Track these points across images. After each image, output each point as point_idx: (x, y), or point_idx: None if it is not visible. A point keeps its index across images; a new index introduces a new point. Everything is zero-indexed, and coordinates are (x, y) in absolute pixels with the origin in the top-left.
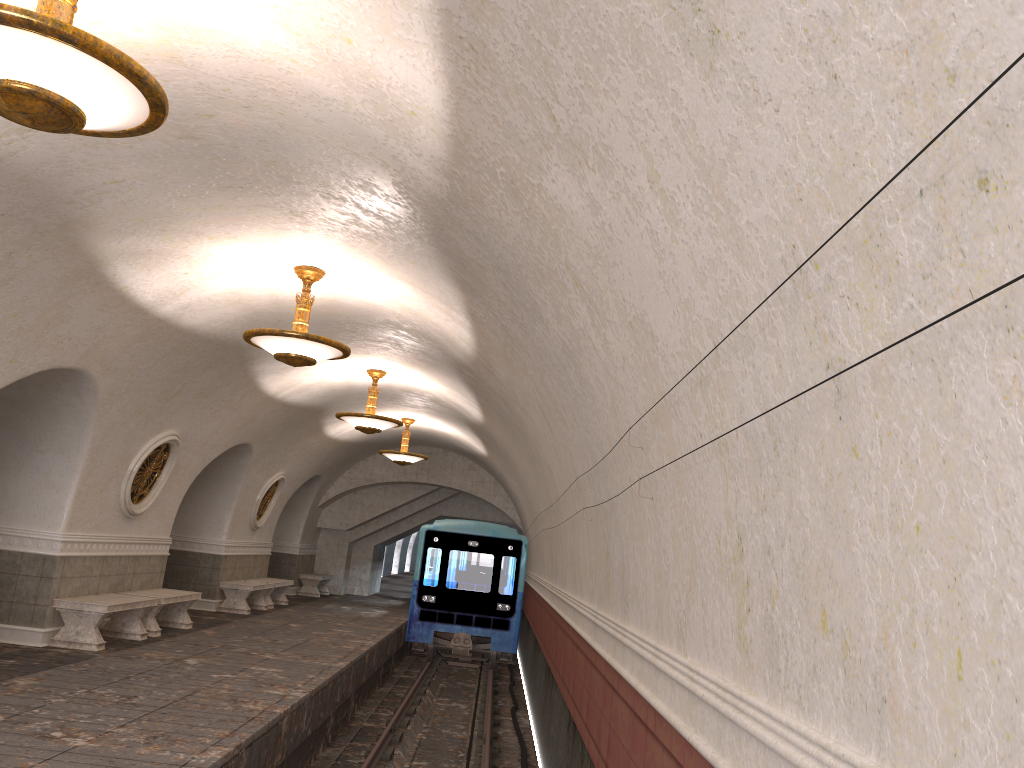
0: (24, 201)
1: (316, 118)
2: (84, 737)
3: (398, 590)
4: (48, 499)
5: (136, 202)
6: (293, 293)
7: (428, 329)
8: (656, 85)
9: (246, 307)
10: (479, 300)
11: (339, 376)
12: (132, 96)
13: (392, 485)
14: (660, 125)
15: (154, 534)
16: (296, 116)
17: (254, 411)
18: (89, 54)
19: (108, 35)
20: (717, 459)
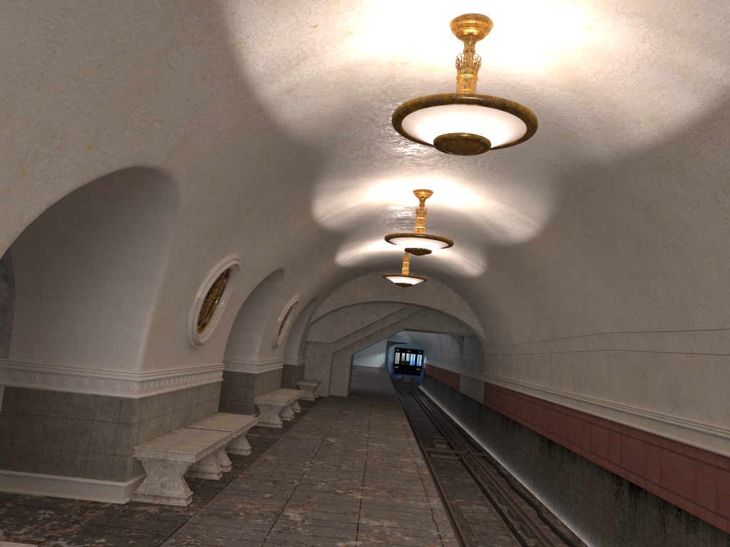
0: None
1: None
2: None
3: (361, 388)
4: (120, 333)
5: None
6: (416, 73)
7: (578, 117)
8: None
9: (350, 97)
10: None
11: (381, 199)
12: None
13: (369, 304)
14: None
15: (211, 362)
16: None
17: (297, 236)
18: None
19: None
20: None
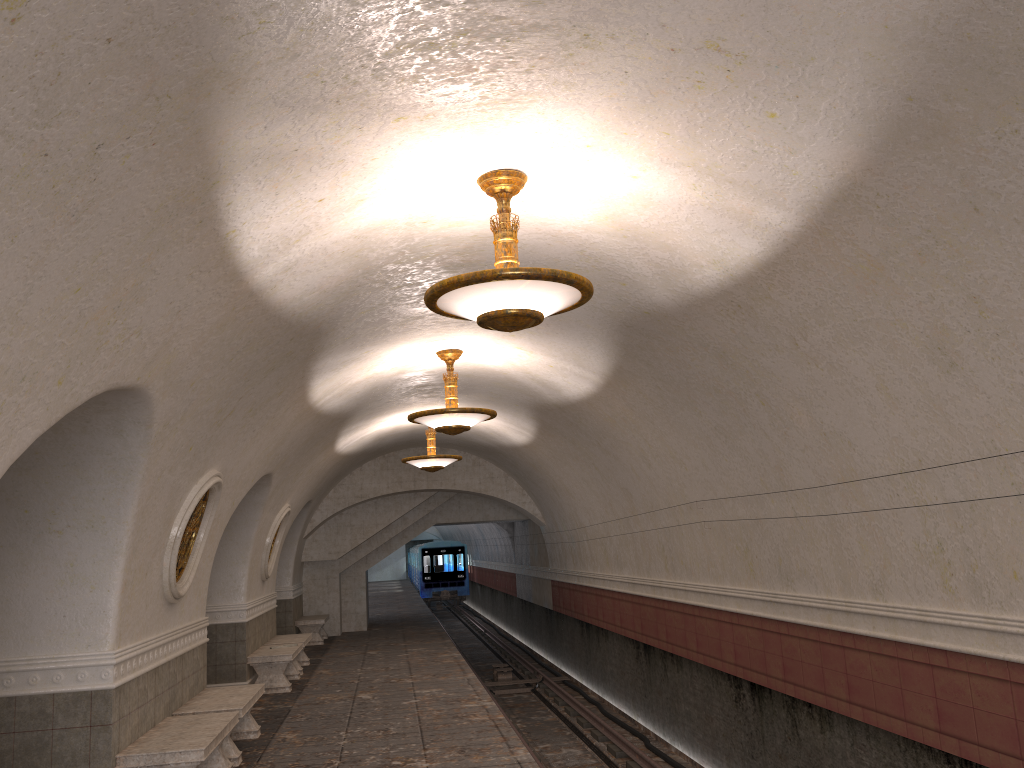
0: (154, 6)
1: None
2: None
3: (383, 615)
4: (79, 603)
5: (331, 26)
6: (439, 230)
7: (633, 262)
8: None
9: (360, 263)
10: (933, 154)
11: (395, 366)
12: None
13: (383, 498)
14: None
15: (193, 618)
16: None
17: (289, 428)
18: None
19: None
20: None
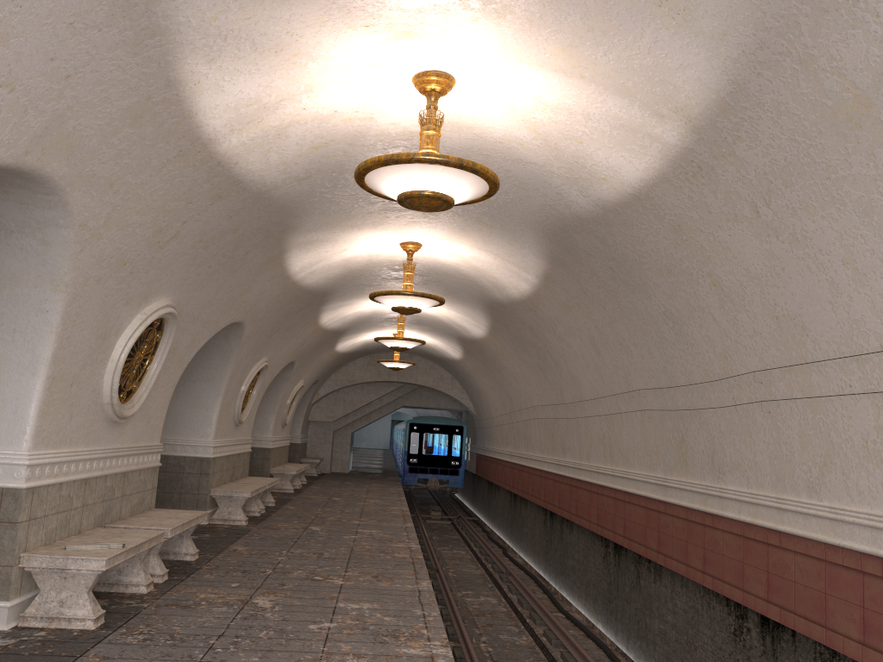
0: (272, 219)
1: (507, 169)
2: (336, 579)
3: (362, 466)
4: (199, 416)
5: (331, 212)
6: (385, 258)
7: (482, 280)
8: (876, 229)
9: (346, 268)
10: (566, 271)
11: (371, 308)
12: (482, 192)
13: (367, 384)
14: (869, 243)
15: (245, 436)
16: (491, 167)
17: (306, 337)
18: (480, 176)
19: (396, 128)
20: (868, 400)
